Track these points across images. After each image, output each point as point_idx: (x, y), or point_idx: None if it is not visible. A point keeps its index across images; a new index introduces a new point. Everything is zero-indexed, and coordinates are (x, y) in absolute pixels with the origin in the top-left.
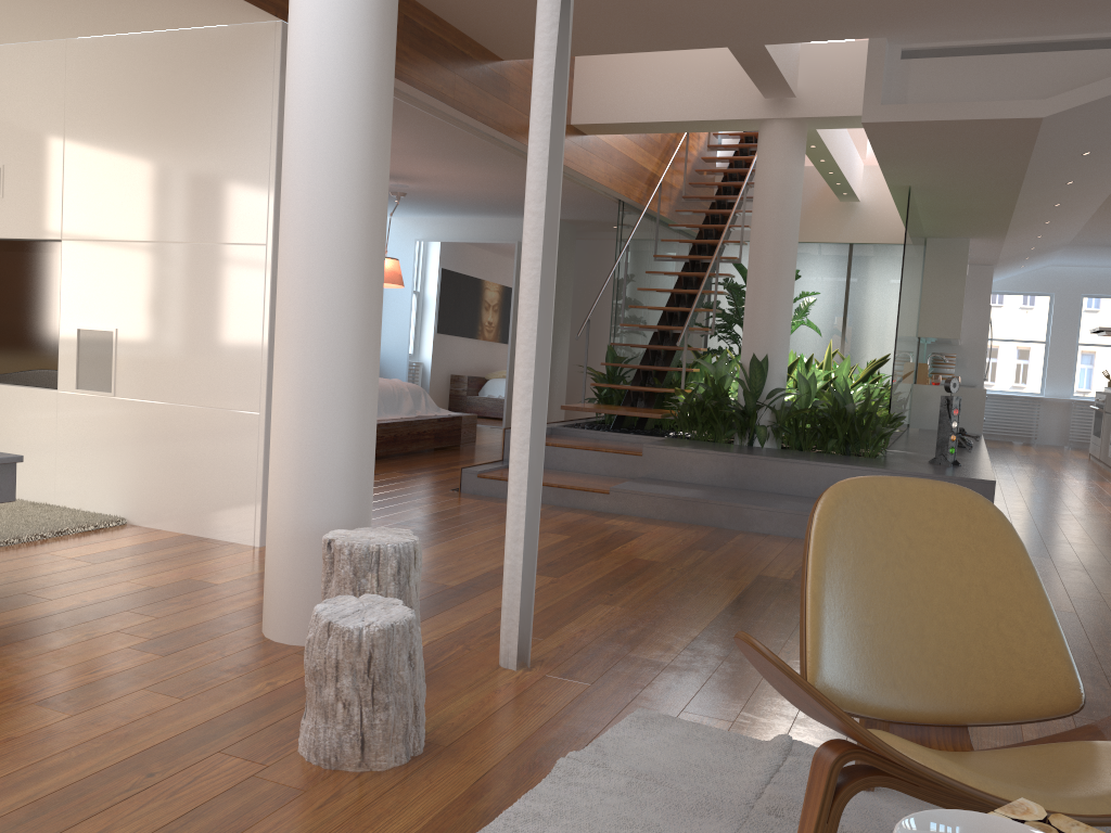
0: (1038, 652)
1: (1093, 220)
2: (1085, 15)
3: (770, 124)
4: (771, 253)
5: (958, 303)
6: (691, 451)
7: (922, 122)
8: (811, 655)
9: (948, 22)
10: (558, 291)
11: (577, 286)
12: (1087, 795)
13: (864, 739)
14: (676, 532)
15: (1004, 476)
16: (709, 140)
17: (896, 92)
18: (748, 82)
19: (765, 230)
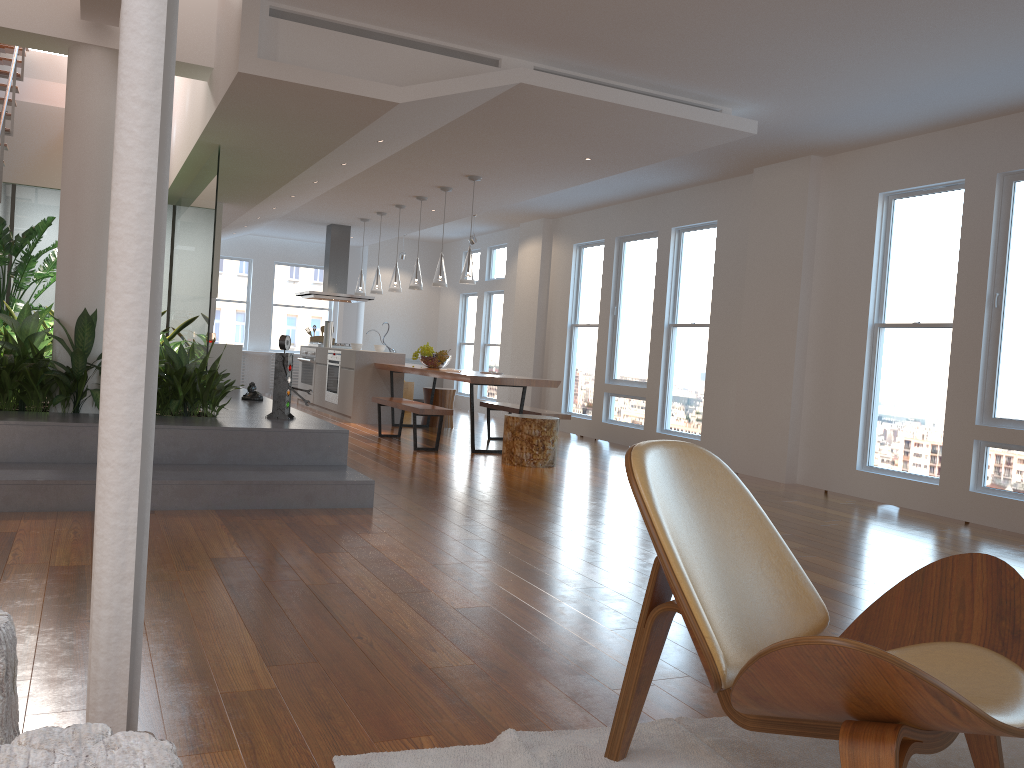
0: (793, 585)
1: (318, 199)
2: (436, 21)
3: (88, 50)
4: (95, 196)
5: (215, 263)
6: (23, 424)
7: (297, 84)
8: (712, 640)
9: None
10: None
11: None
12: (1015, 700)
13: (974, 714)
14: (52, 524)
15: None
16: None
17: (267, 49)
18: None
19: (86, 169)
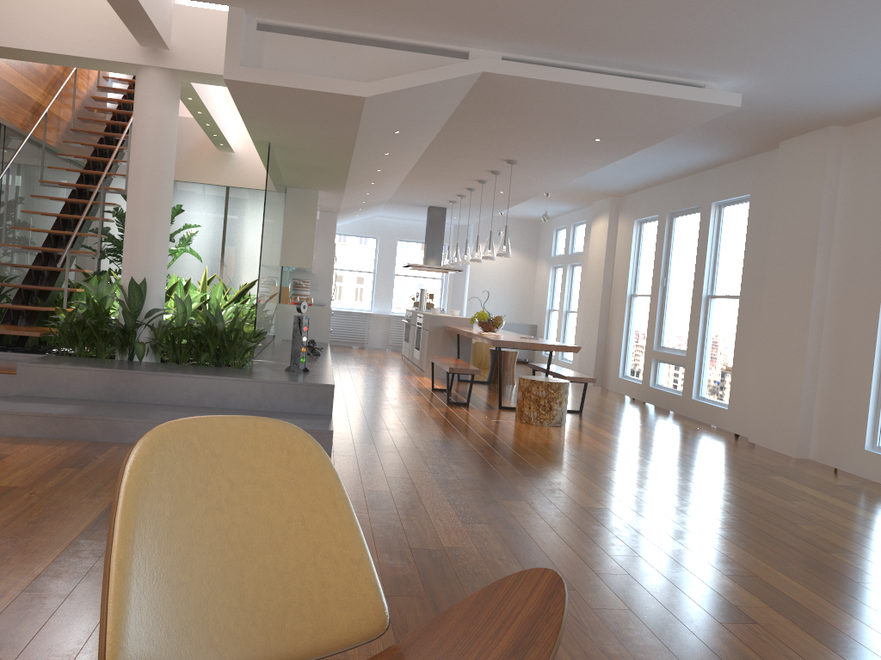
0: (350, 581)
1: (403, 185)
2: (394, 21)
3: (147, 70)
4: (149, 187)
5: (311, 240)
6: (69, 368)
7: (274, 86)
8: (112, 637)
9: (294, 5)
10: None
11: None
12: None
13: None
14: (47, 450)
15: (344, 375)
16: (99, 81)
17: (253, 58)
18: (125, 29)
19: (143, 166)
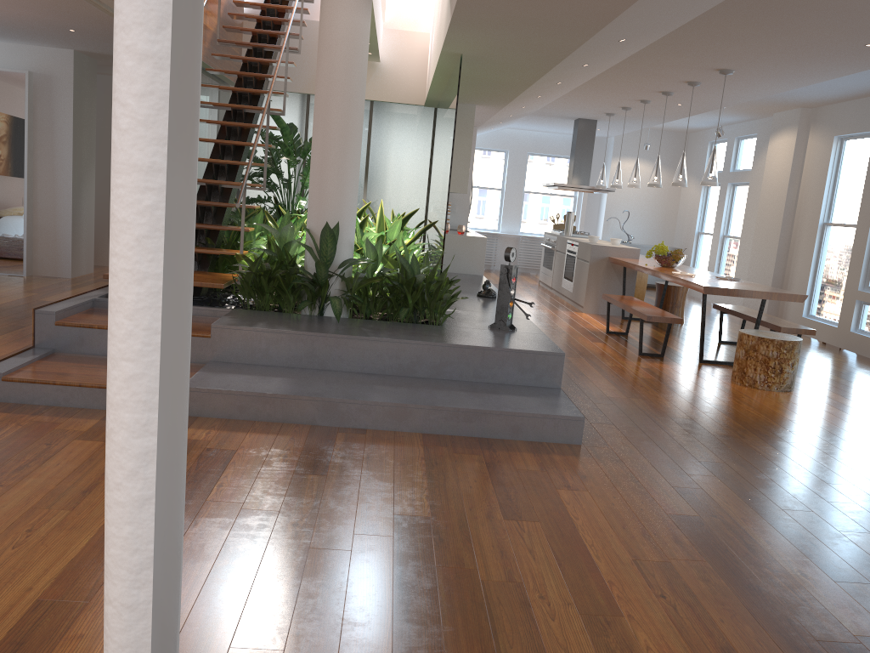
0: None
1: (564, 97)
2: None
3: None
4: (340, 113)
5: (466, 162)
6: (267, 331)
7: None
8: None
9: None
10: (80, 129)
11: (100, 124)
12: None
13: None
14: (270, 441)
15: None
16: None
17: None
18: None
19: (333, 88)
